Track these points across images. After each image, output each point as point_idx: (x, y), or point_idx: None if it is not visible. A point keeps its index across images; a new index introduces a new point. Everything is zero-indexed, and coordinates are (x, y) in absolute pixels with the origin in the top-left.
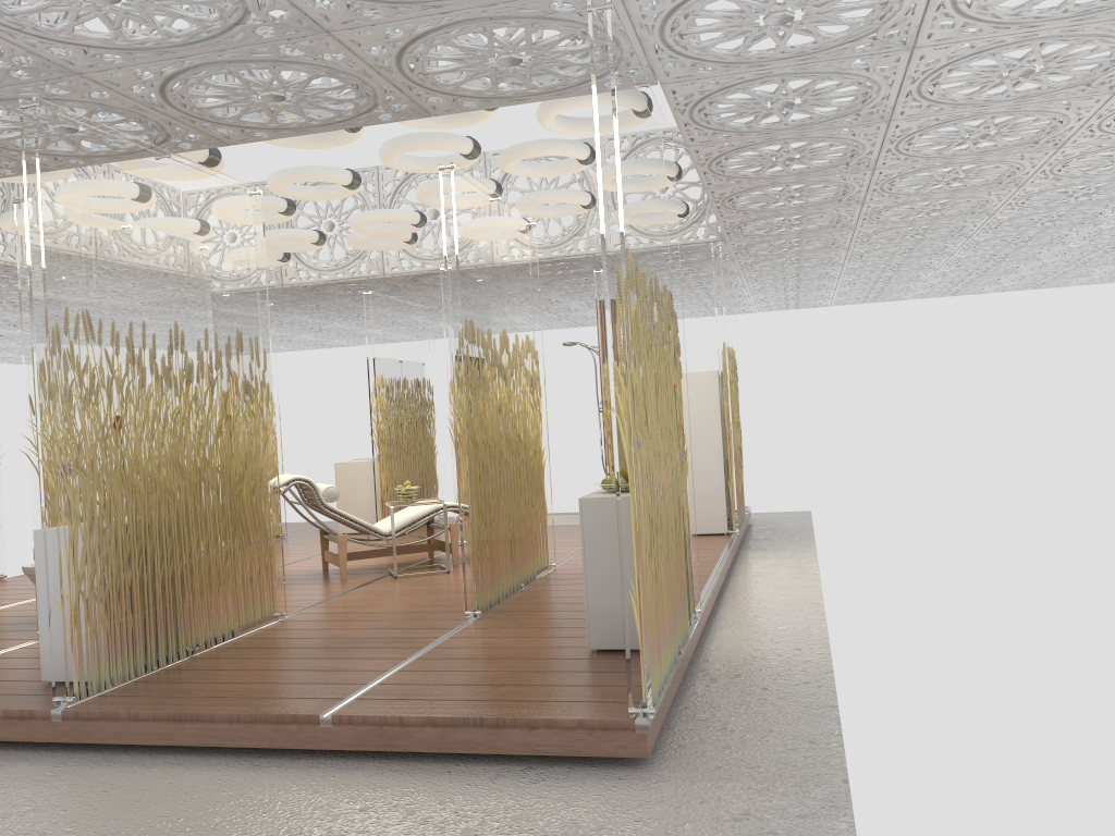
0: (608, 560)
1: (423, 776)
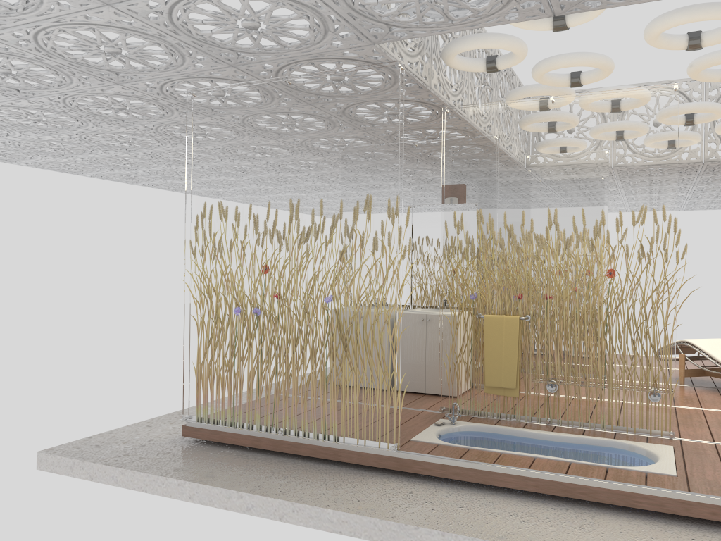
0: None
1: None
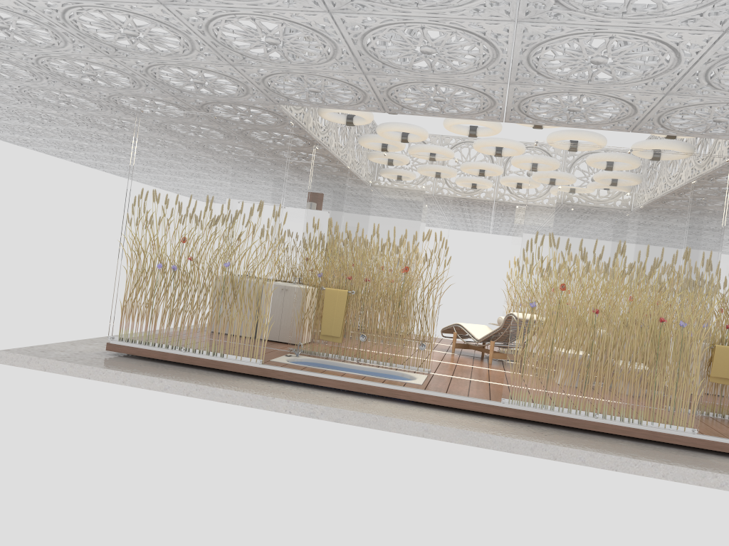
0: None
1: None
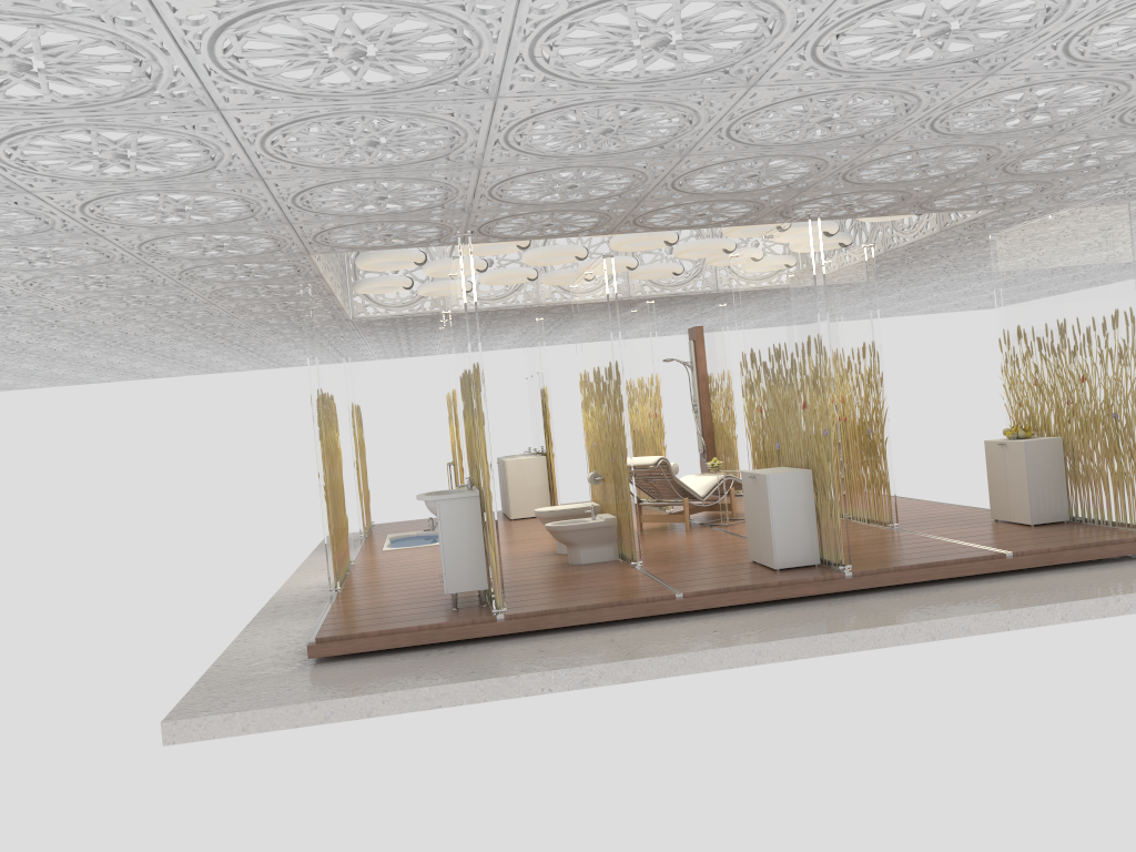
0: (1040, 474)
1: (1083, 570)
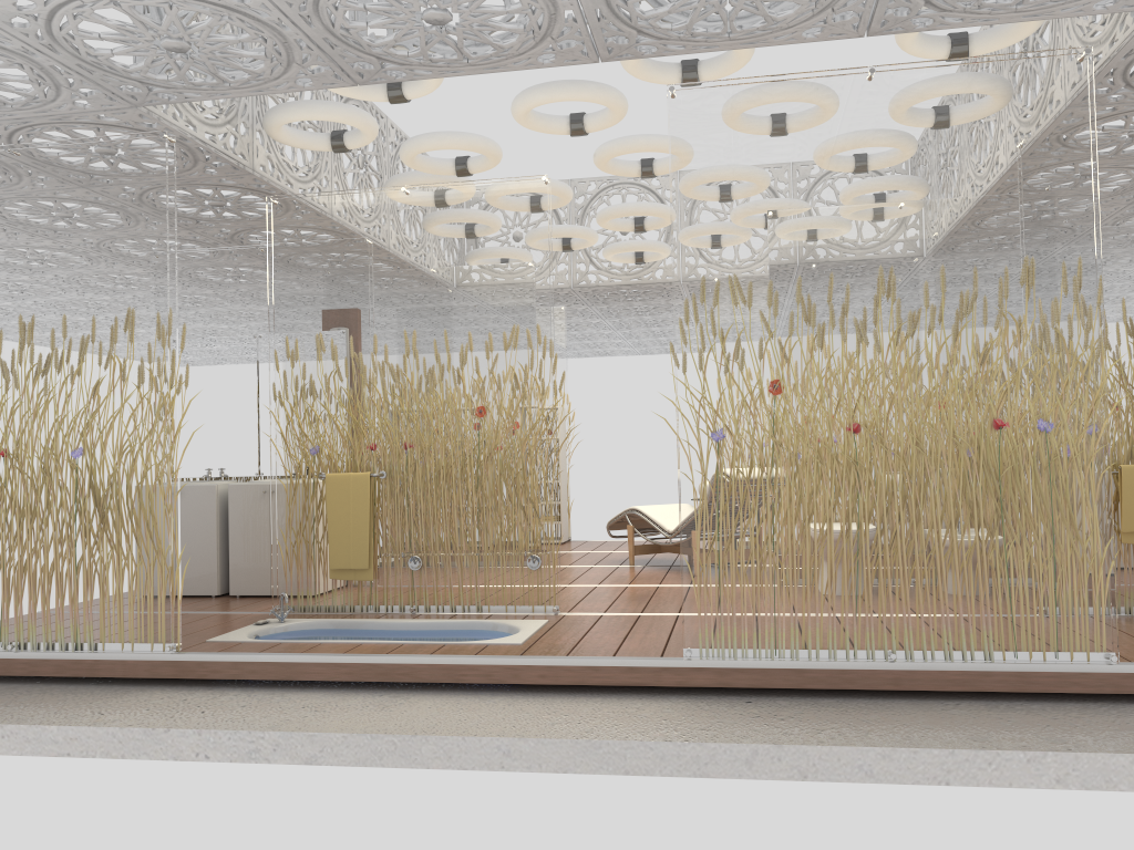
0: None
1: None
